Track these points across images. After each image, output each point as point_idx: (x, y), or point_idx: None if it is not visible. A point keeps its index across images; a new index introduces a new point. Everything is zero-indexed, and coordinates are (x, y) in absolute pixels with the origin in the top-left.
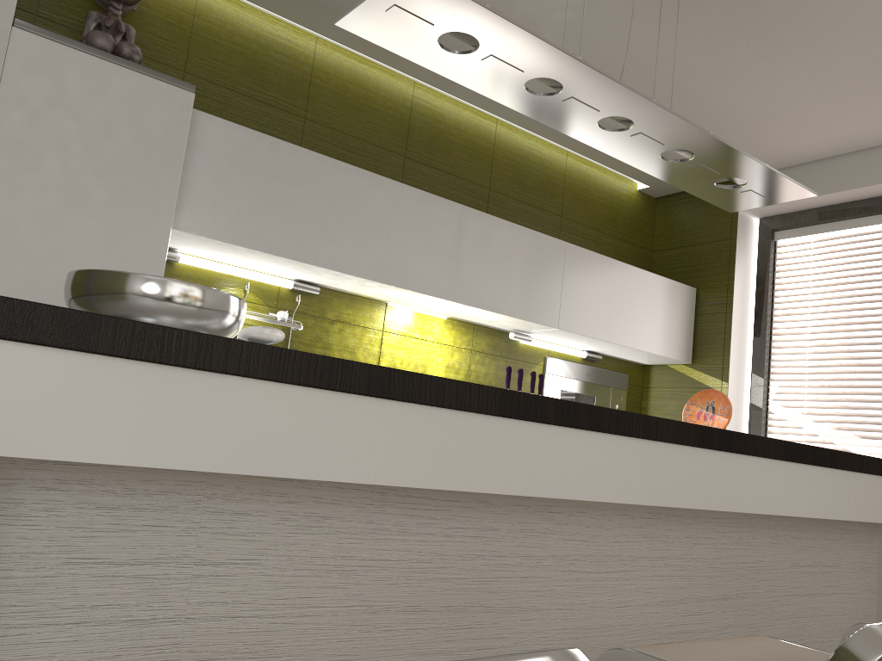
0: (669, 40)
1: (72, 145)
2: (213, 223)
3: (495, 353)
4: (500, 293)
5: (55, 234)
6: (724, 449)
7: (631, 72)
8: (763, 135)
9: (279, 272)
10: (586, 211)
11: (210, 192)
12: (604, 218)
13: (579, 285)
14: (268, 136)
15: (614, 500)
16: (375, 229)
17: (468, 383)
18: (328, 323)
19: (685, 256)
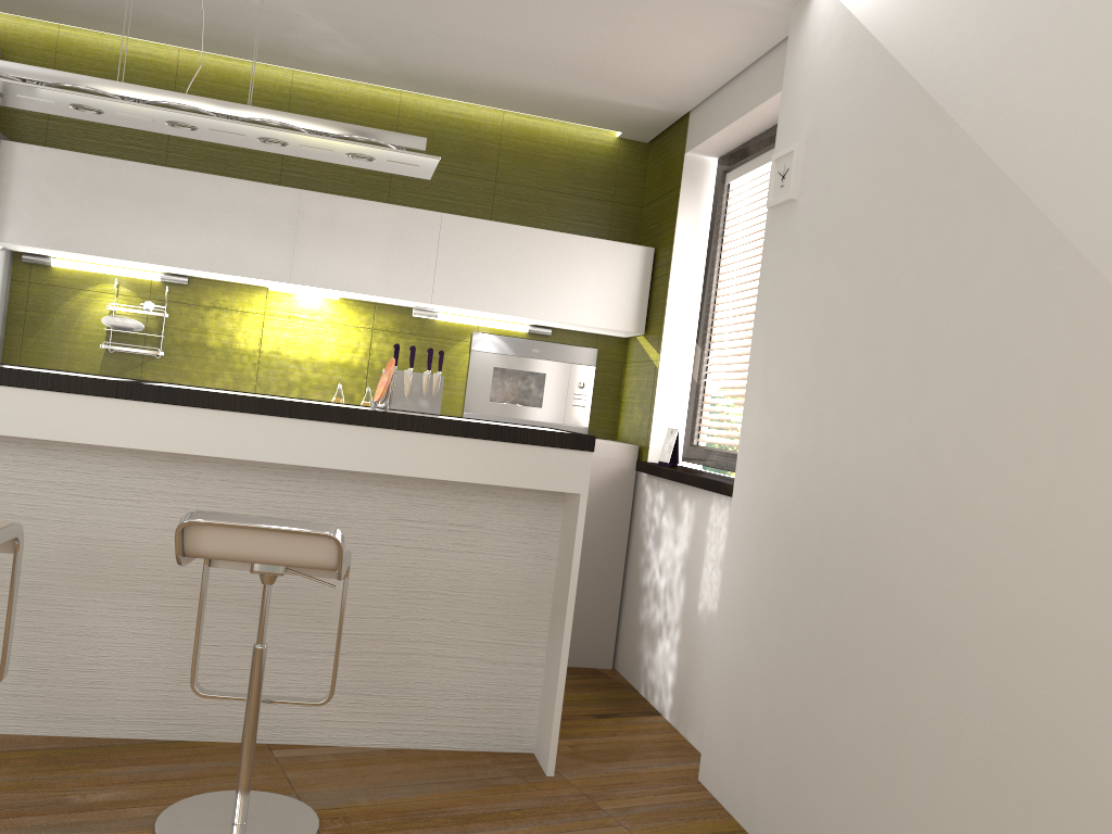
0: (398, 4)
1: None
2: (35, 234)
3: (404, 331)
4: (352, 271)
5: None
6: (164, 402)
7: (418, 34)
8: (627, 70)
9: (140, 267)
10: (534, 171)
11: (31, 209)
12: (561, 176)
13: (461, 257)
14: (82, 154)
15: (19, 435)
16: (197, 223)
17: None
18: (204, 309)
19: (656, 210)
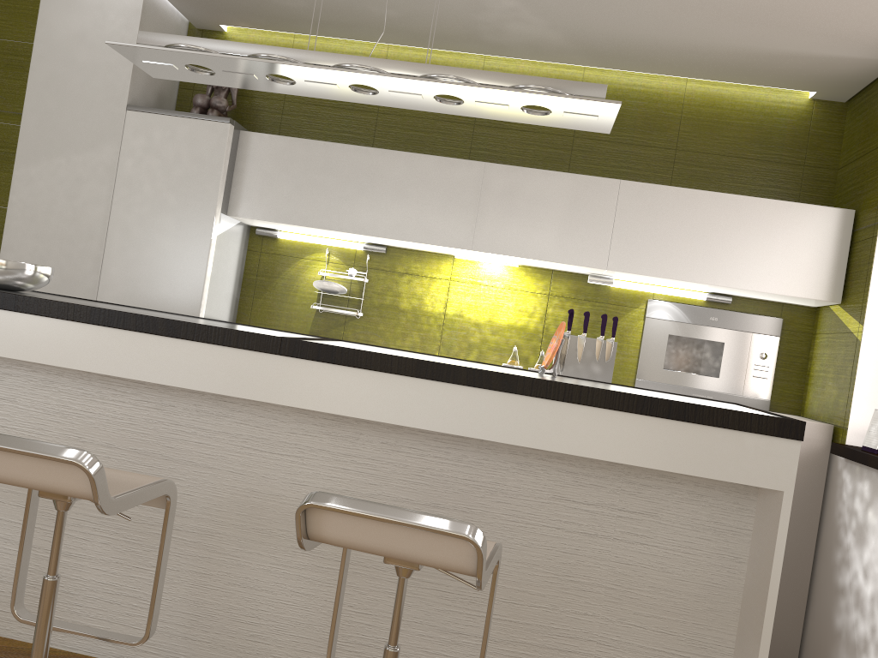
0: None
1: (157, 173)
2: (261, 209)
3: (579, 297)
4: (529, 239)
5: (149, 229)
6: (323, 361)
7: None
8: (835, 10)
9: (346, 238)
10: (717, 137)
11: (259, 187)
12: (746, 141)
13: (639, 223)
14: (301, 139)
15: (192, 387)
16: (392, 196)
17: (67, 303)
18: (398, 275)
19: (856, 170)
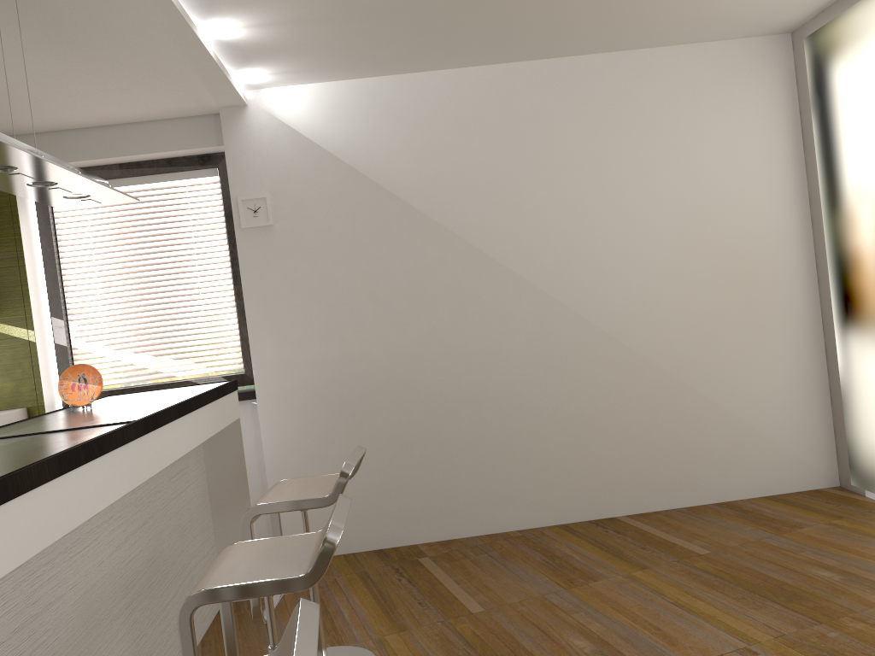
0: None
1: None
2: None
3: None
4: None
5: None
6: (156, 428)
7: None
8: (42, 109)
9: None
10: None
11: None
12: None
13: None
14: None
15: (118, 497)
16: None
17: (42, 462)
18: None
19: None
